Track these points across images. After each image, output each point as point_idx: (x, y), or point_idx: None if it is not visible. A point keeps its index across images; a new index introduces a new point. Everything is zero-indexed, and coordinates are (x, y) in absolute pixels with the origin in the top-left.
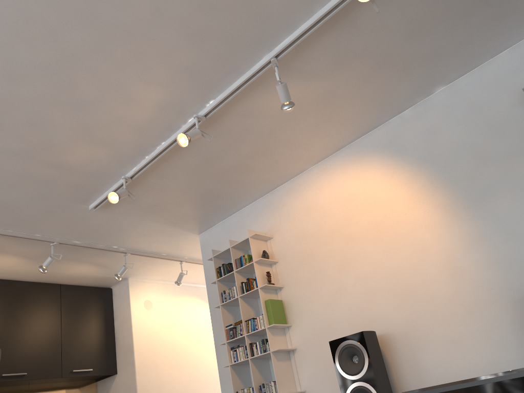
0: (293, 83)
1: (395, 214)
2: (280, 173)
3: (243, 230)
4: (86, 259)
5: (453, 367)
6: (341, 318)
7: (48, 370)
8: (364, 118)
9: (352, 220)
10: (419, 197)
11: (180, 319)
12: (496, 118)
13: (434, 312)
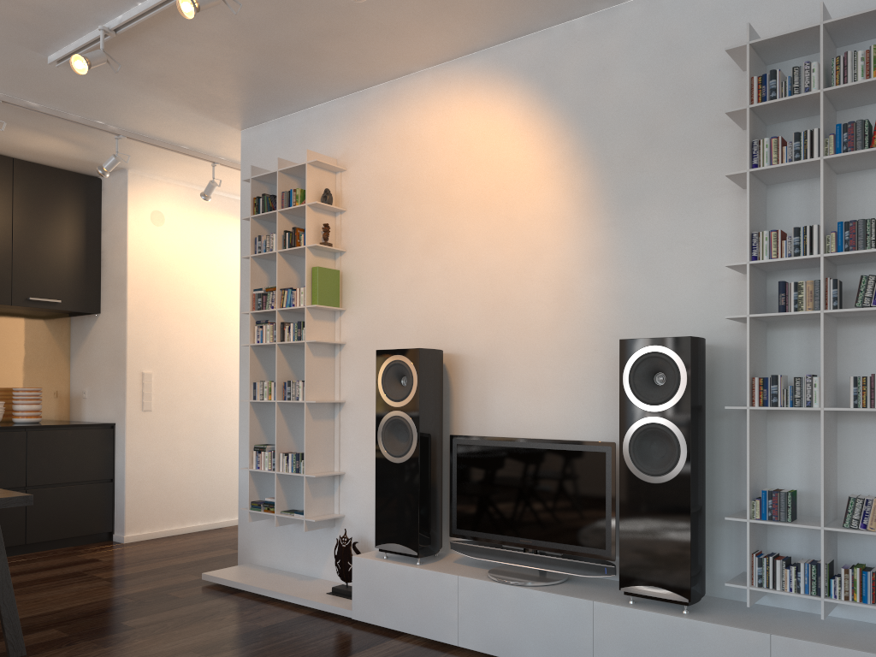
0: None
1: (516, 187)
2: (371, 69)
3: (306, 143)
4: (53, 130)
5: (523, 418)
6: (410, 317)
7: None
8: (509, 16)
9: (459, 179)
10: (554, 172)
11: (208, 249)
12: (691, 80)
13: (524, 343)
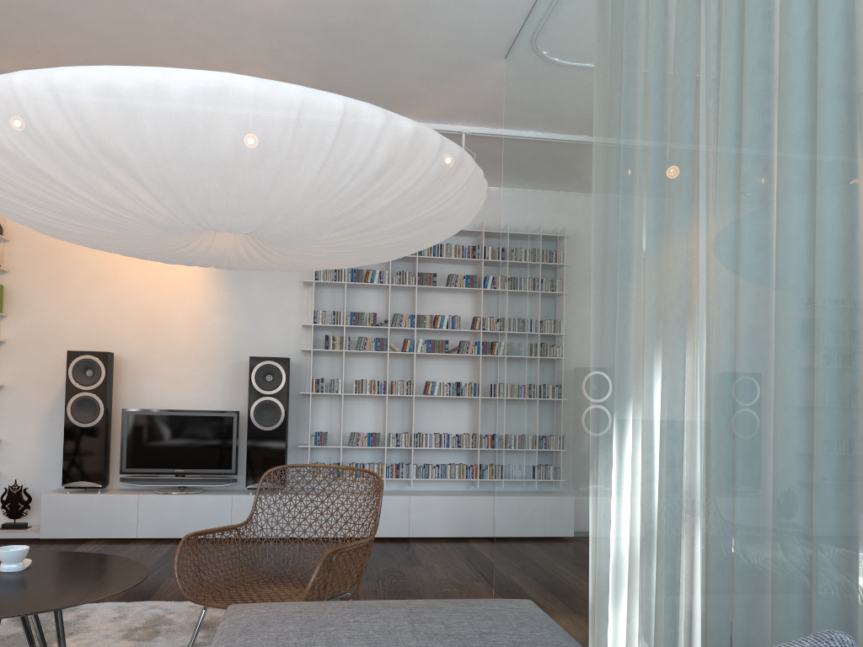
0: None
1: None
2: None
3: None
4: None
5: (168, 398)
6: (75, 328)
7: None
8: None
9: None
10: None
11: None
12: None
13: (170, 352)
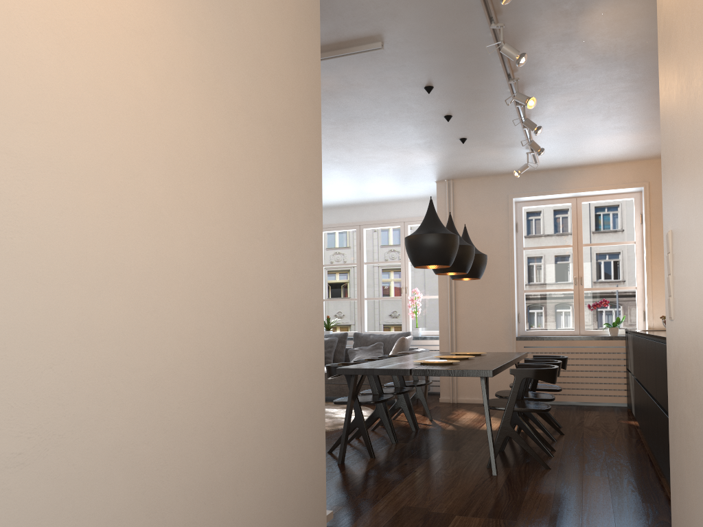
0: None
1: None
2: None
3: None
4: None
5: None
6: None
7: None
8: None
9: None
10: None
11: None
12: None
13: None
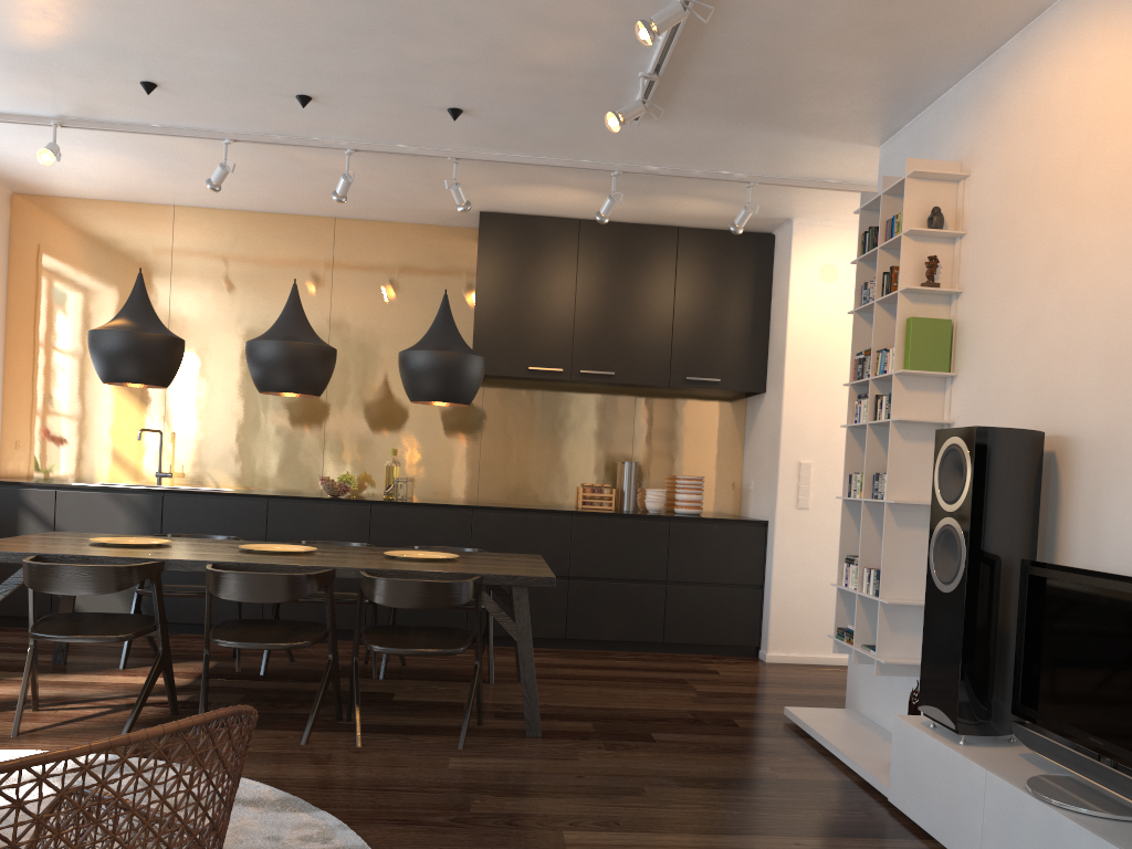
0: None
1: None
2: (978, 23)
3: (934, 147)
4: (691, 191)
5: None
6: (1021, 382)
7: (649, 372)
8: None
9: (1090, 158)
10: None
11: None
12: None
13: None
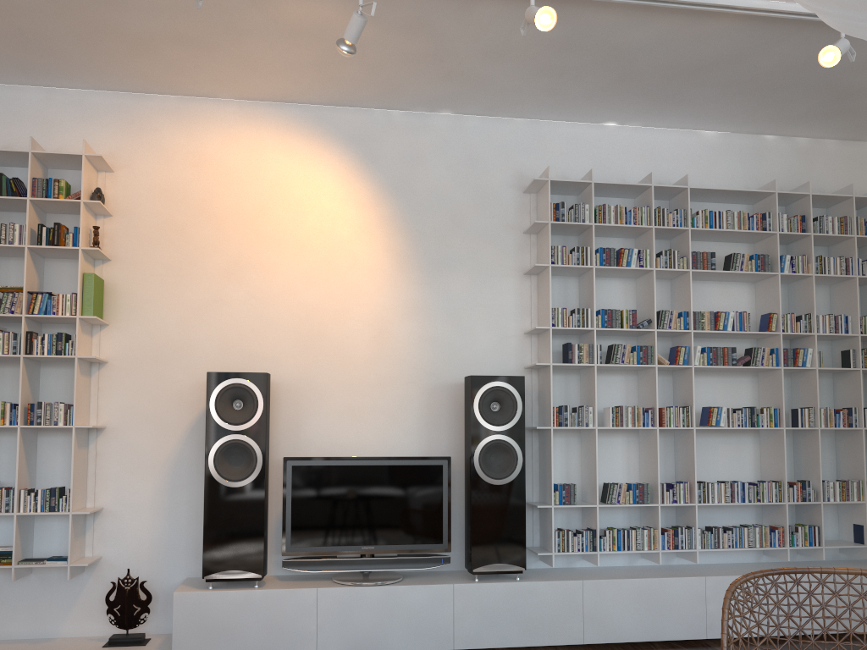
0: (344, 7)
1: (335, 235)
2: (180, 81)
3: (47, 126)
4: None
5: (341, 440)
6: (206, 340)
7: None
8: (354, 91)
9: (271, 214)
10: (373, 230)
11: None
12: (487, 188)
13: (342, 373)
